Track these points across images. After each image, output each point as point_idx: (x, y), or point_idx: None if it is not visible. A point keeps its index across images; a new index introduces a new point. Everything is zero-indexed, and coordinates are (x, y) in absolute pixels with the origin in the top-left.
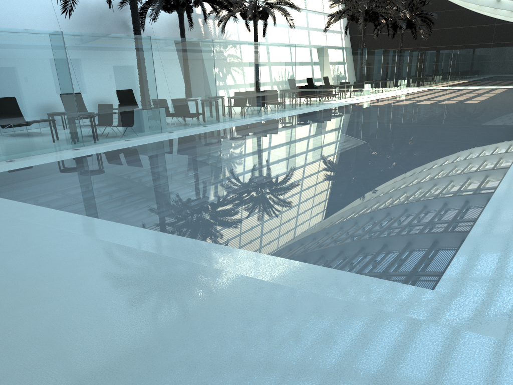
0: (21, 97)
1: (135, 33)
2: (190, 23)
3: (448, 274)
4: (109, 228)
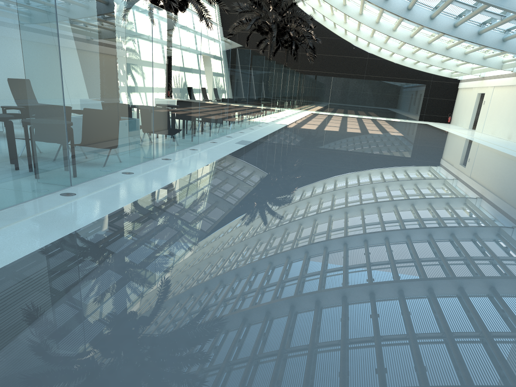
0: None
1: None
2: None
3: None
4: None
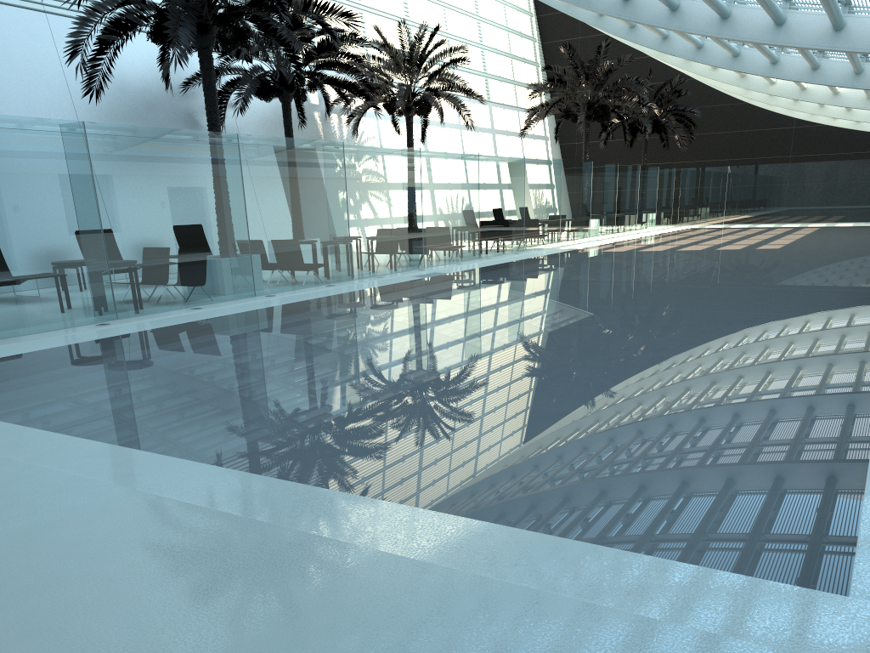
0: (6, 233)
1: (211, 130)
2: (301, 119)
3: (864, 562)
4: (170, 472)
